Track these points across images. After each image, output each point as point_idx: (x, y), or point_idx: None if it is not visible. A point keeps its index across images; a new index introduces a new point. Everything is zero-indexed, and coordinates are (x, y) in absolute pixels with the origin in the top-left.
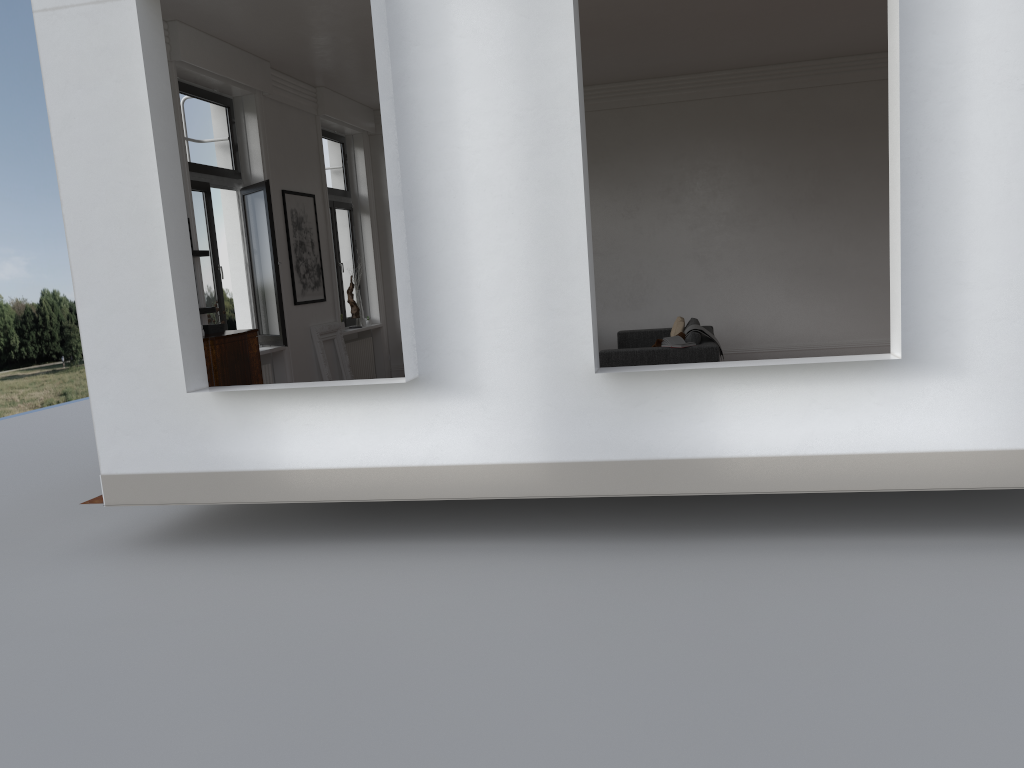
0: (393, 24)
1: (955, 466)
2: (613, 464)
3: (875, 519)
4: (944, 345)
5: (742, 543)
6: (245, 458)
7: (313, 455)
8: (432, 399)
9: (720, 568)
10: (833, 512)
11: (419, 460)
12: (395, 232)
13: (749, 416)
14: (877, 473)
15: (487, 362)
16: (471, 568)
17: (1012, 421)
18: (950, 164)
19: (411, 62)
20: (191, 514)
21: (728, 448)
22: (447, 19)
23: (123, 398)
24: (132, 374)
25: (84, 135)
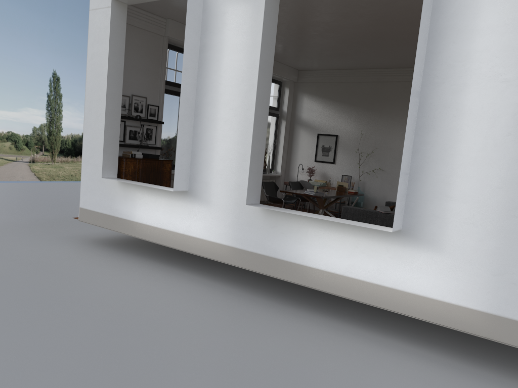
0: (203, 22)
1: (428, 307)
2: (258, 255)
3: (405, 329)
4: (432, 232)
5: (314, 316)
6: (123, 212)
7: (146, 218)
8: (191, 203)
9: (281, 323)
10: (389, 319)
11: (182, 231)
12: (182, 119)
13: (323, 247)
14: (384, 298)
15: (215, 190)
16: (181, 287)
17: (467, 289)
18: (452, 123)
19: (207, 40)
20: (127, 236)
21: (311, 262)
22: (224, 21)
23: (90, 176)
24: (95, 166)
25: (96, 62)
